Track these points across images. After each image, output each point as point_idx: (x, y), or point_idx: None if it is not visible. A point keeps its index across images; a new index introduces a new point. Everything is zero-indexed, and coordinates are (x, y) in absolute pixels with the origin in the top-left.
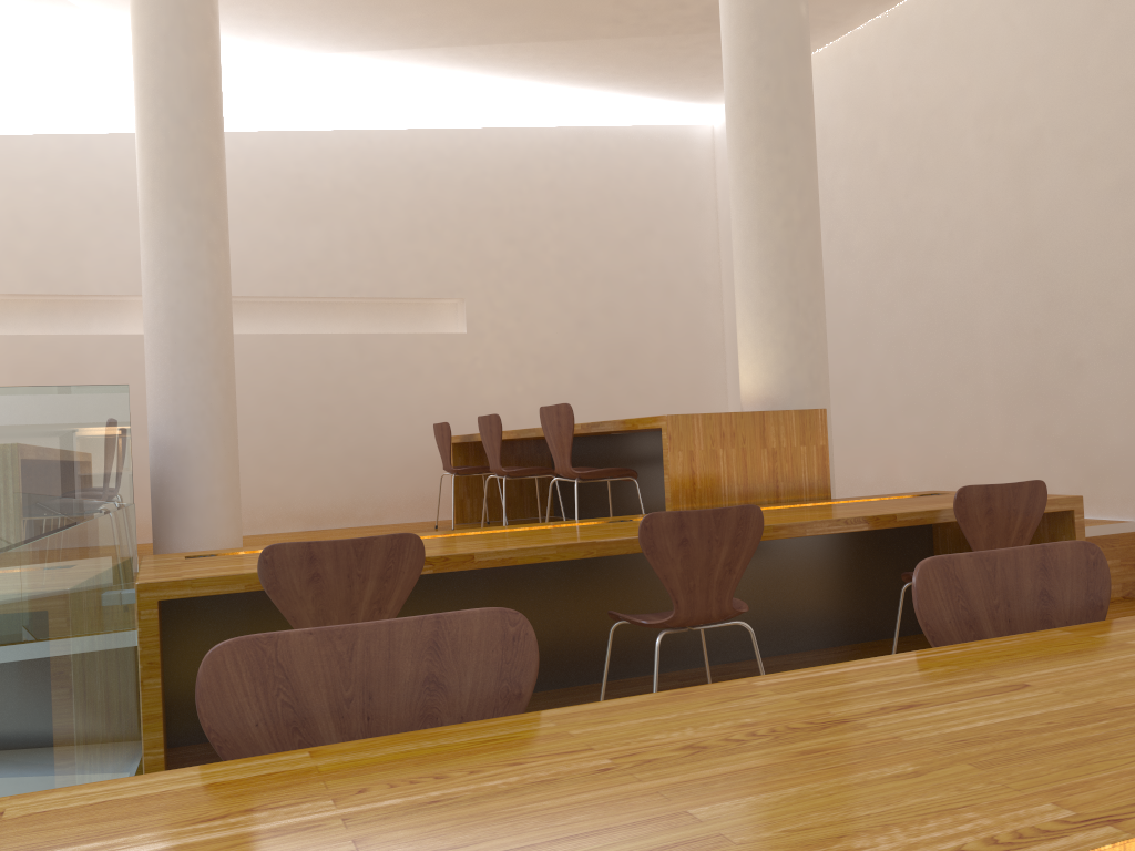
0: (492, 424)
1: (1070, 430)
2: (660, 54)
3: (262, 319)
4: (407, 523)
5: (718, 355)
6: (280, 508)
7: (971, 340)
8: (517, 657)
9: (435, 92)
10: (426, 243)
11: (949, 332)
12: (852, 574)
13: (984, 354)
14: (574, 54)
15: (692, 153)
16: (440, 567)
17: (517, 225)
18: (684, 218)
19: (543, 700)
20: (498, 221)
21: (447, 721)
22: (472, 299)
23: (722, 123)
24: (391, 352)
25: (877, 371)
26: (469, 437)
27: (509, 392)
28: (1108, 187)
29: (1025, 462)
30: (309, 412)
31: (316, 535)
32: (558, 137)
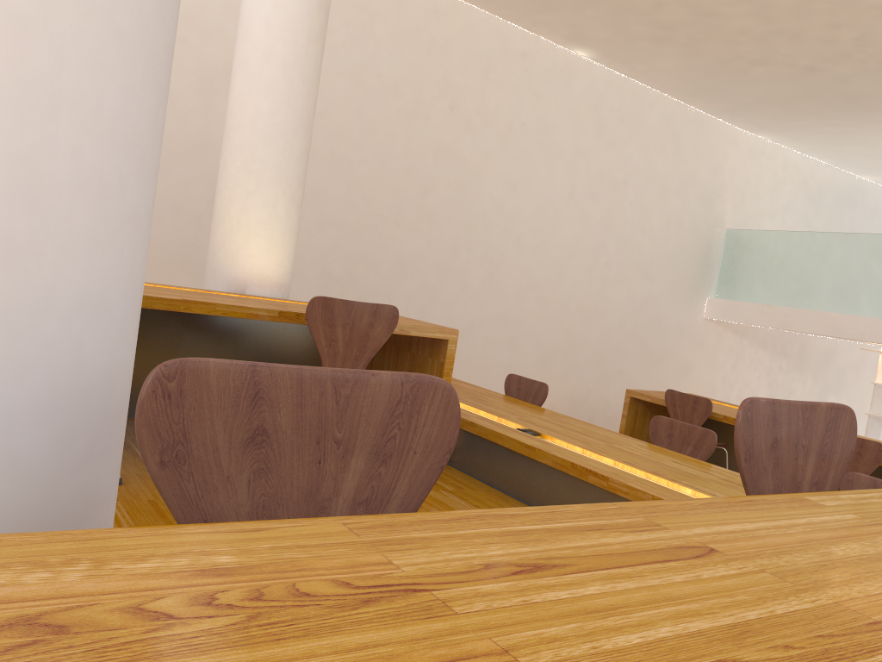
0: None
1: None
2: None
3: None
4: None
5: None
6: None
7: None
8: None
9: None
10: None
11: None
12: None
13: None
14: None
15: None
16: None
17: None
18: None
19: None
20: None
21: None
22: None
23: None
24: None
25: None
26: None
27: None
28: None
29: None
30: None
31: None
32: None
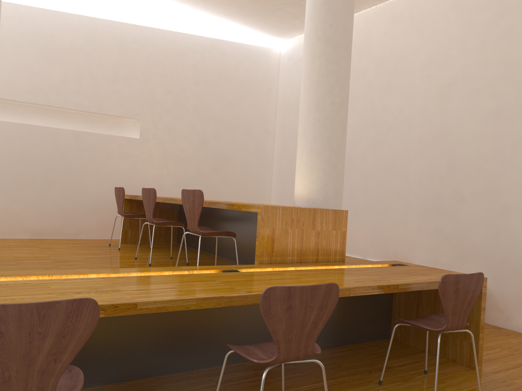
0: (150, 194)
1: (453, 231)
2: (262, 6)
3: (19, 114)
4: (93, 239)
5: (269, 167)
6: (17, 224)
7: (405, 178)
8: None
9: (136, 4)
10: (122, 86)
11: (394, 172)
12: (352, 305)
13: (412, 186)
14: None
15: (268, 62)
16: (110, 313)
17: (173, 84)
18: (261, 95)
19: (169, 383)
20: (163, 80)
21: None
22: (144, 120)
23: (285, 49)
24: (95, 143)
25: (353, 187)
26: (135, 196)
27: (159, 173)
28: (489, 110)
29: (427, 244)
30: (42, 171)
31: (37, 243)
32: (201, 41)
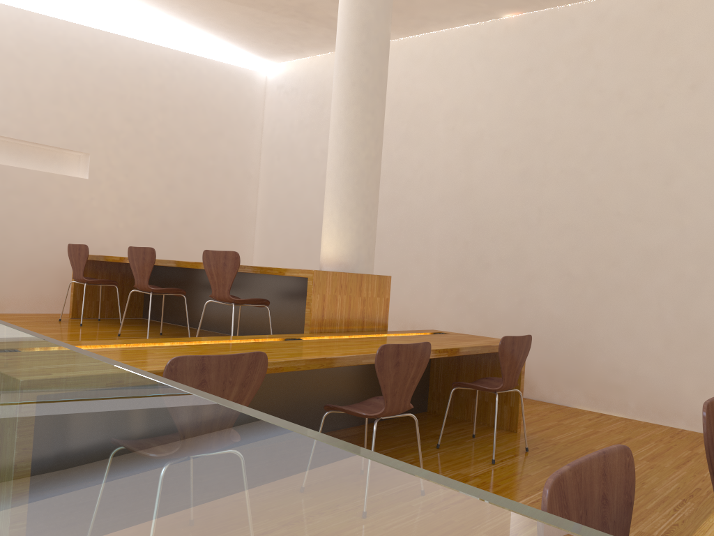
0: (146, 254)
1: (477, 299)
2: (257, 22)
3: None
4: (25, 314)
5: (252, 221)
6: None
7: (426, 241)
8: (629, 478)
9: None
10: (66, 107)
11: (413, 234)
12: None
13: (433, 249)
14: (202, 5)
15: (252, 89)
16: None
17: (134, 109)
18: (242, 130)
19: None
20: (121, 103)
21: (609, 525)
22: (96, 155)
23: (274, 75)
24: (28, 184)
25: None
26: (98, 257)
27: (114, 226)
28: (516, 172)
29: (449, 314)
30: None
31: None
32: (170, 56)
